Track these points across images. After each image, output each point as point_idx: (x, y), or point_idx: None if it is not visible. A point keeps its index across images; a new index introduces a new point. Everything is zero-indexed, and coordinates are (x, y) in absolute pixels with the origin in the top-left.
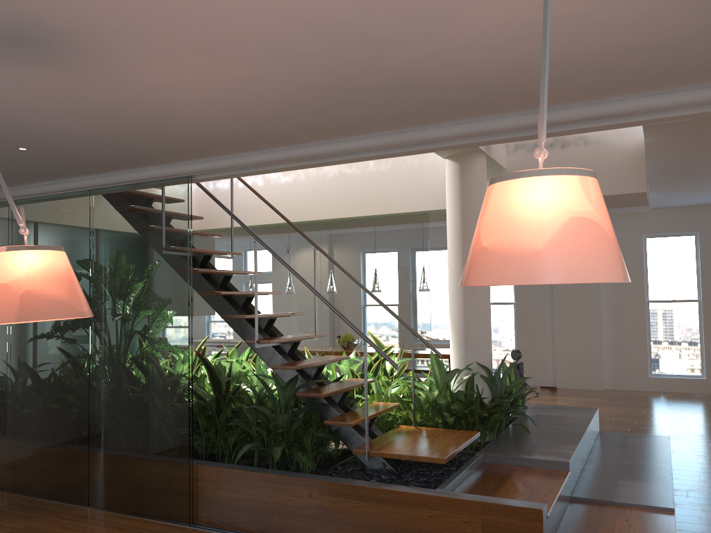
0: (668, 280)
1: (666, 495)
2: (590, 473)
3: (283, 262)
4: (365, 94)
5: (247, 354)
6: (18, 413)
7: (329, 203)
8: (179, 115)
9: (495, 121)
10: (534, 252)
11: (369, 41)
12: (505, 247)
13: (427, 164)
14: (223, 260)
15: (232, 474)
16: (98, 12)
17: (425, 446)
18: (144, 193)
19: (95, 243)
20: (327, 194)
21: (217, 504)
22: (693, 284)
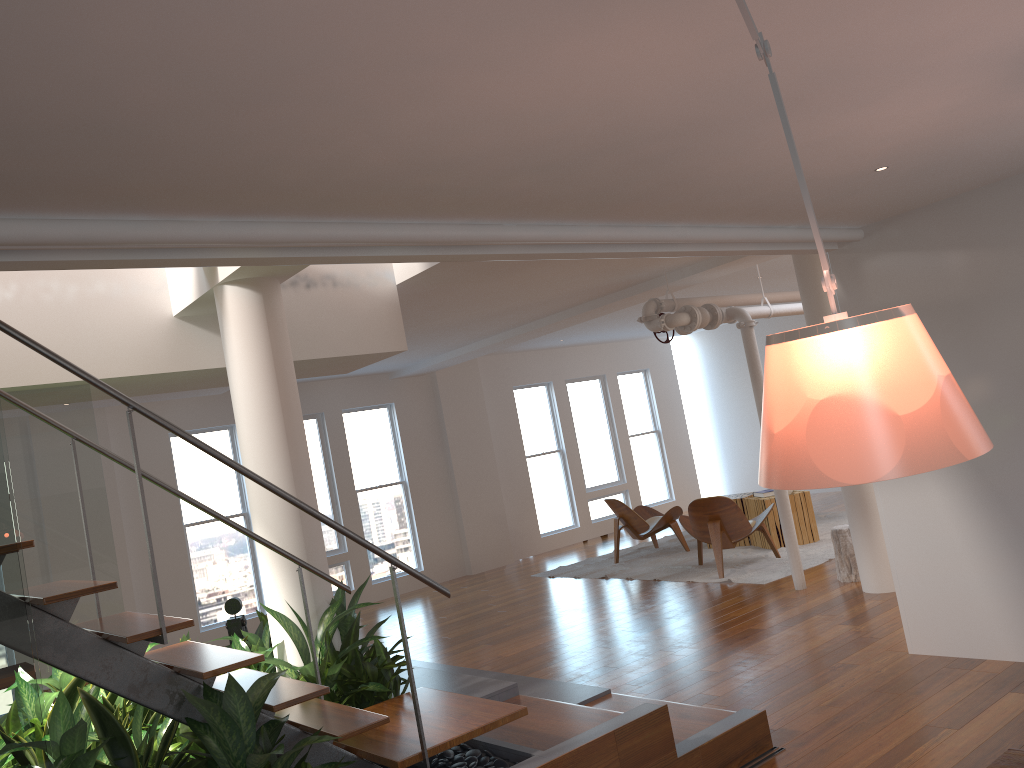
0: (205, 492)
1: (573, 686)
2: None
3: (212, 449)
4: (609, 160)
5: None
6: None
7: None
8: (383, 113)
9: (581, 229)
10: None
11: (792, 101)
12: None
13: (95, 296)
14: None
15: None
16: None
17: (452, 716)
18: None
19: None
20: None
21: None
22: (235, 494)
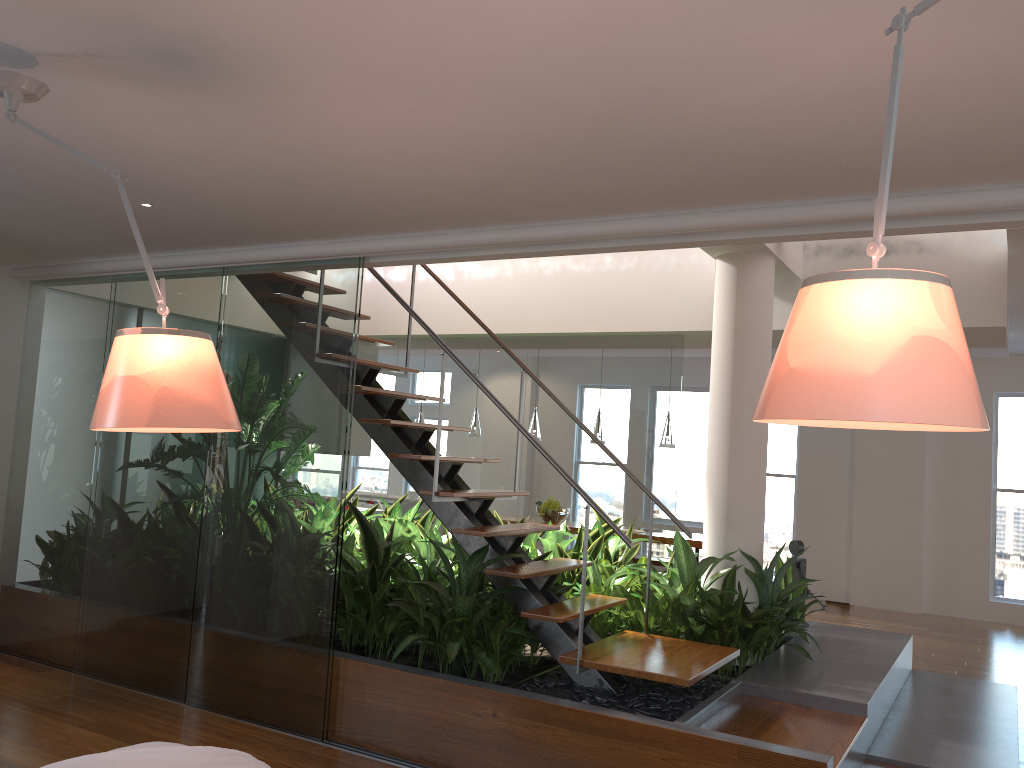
0: None
1: (1007, 766)
2: (896, 726)
3: (481, 386)
4: (621, 160)
5: (414, 514)
6: (99, 566)
7: (544, 311)
8: (363, 172)
9: (797, 209)
10: (861, 379)
11: (637, 87)
12: (821, 369)
13: (688, 265)
14: (389, 380)
15: (387, 675)
16: (287, 29)
17: (661, 661)
18: (298, 276)
19: (224, 340)
20: (542, 298)
21: (363, 716)
22: None
